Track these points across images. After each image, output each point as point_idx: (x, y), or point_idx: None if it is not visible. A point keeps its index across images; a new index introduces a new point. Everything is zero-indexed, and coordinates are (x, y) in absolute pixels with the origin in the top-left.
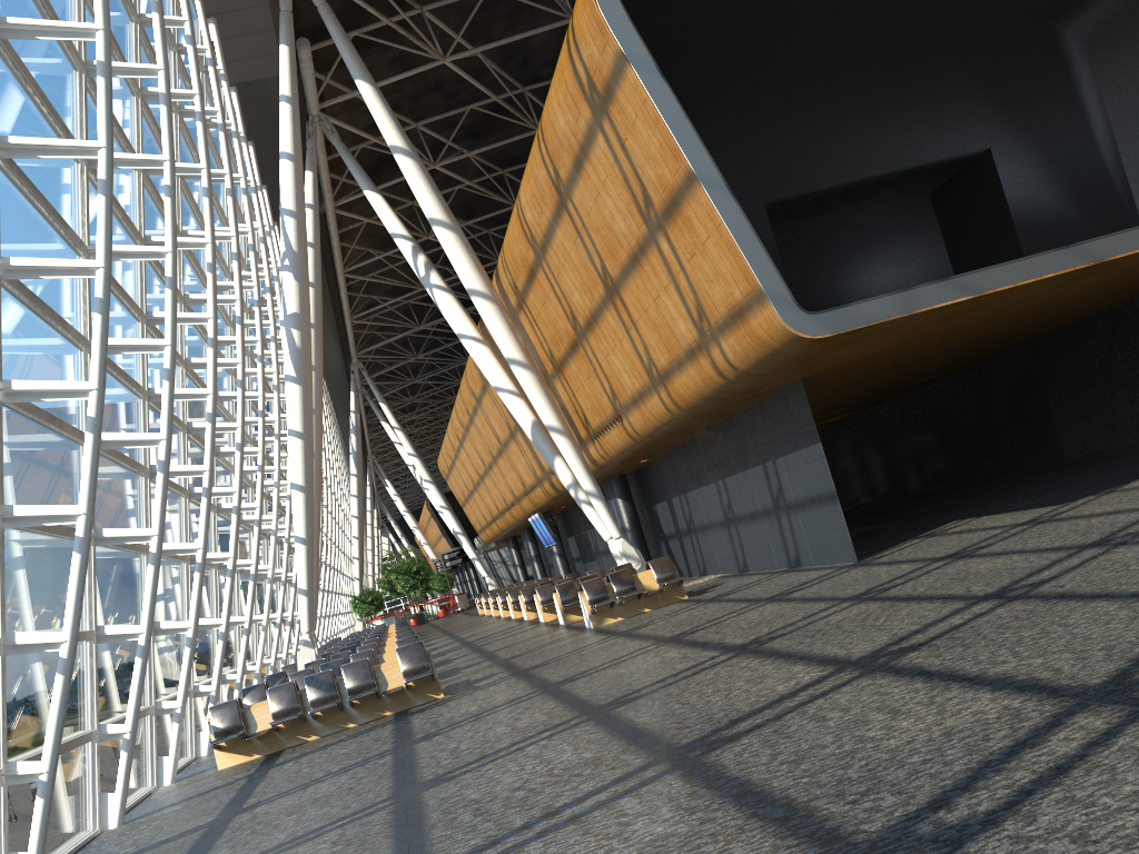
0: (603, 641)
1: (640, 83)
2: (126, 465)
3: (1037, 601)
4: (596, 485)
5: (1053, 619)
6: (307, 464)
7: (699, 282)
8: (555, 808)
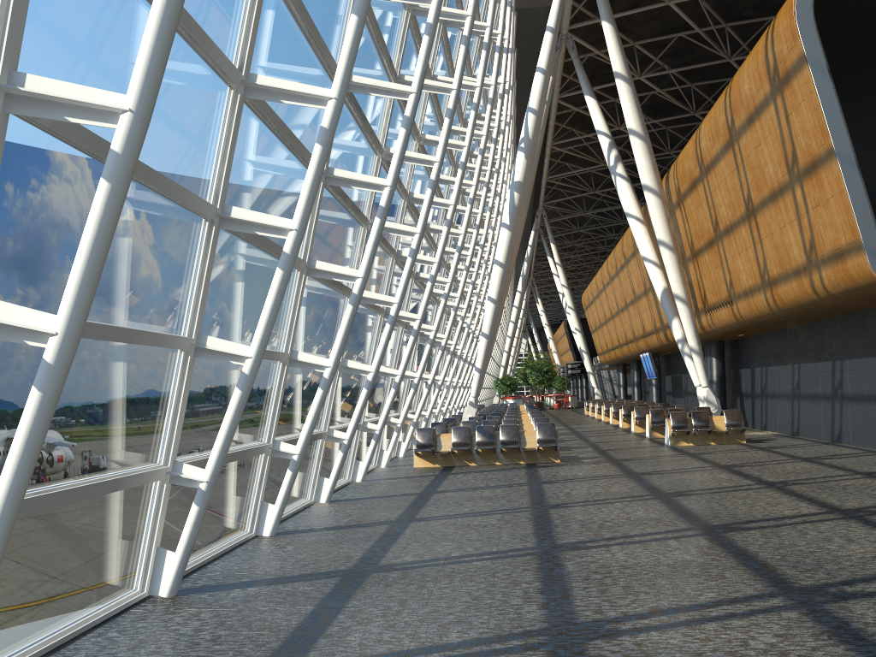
0: (675, 455)
1: (811, 79)
2: None
3: None
4: (699, 345)
5: None
6: (501, 285)
7: (816, 225)
8: (629, 535)
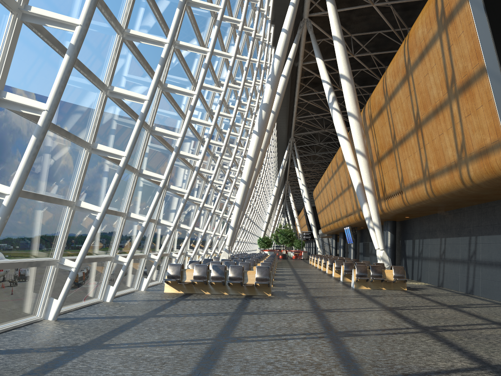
0: (355, 296)
1: (470, 13)
2: (166, 146)
3: None
4: (379, 221)
5: None
6: (250, 172)
7: (467, 130)
8: None
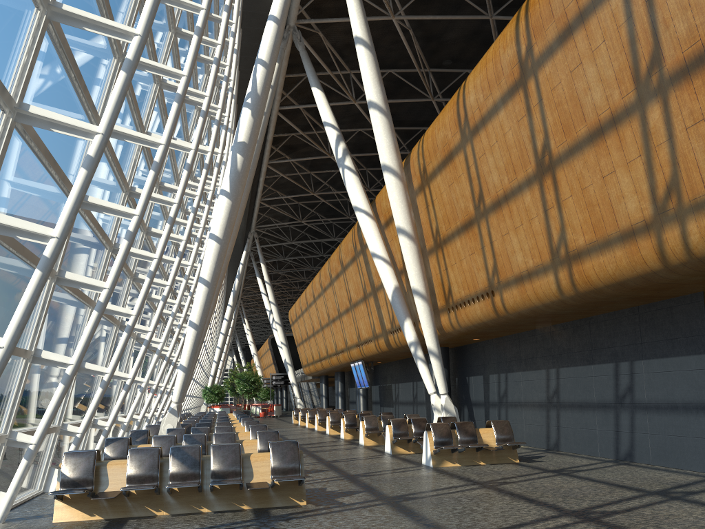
0: (466, 487)
1: None
2: (55, 176)
3: None
4: (439, 347)
5: None
6: (217, 265)
7: (690, 154)
8: None
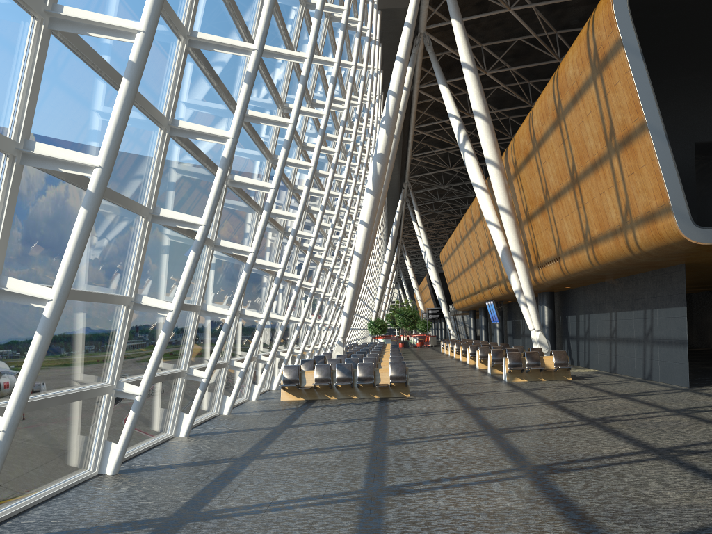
0: (510, 391)
1: (626, 61)
2: (273, 225)
3: None
4: (533, 295)
5: None
6: (366, 242)
7: (631, 191)
8: (456, 476)
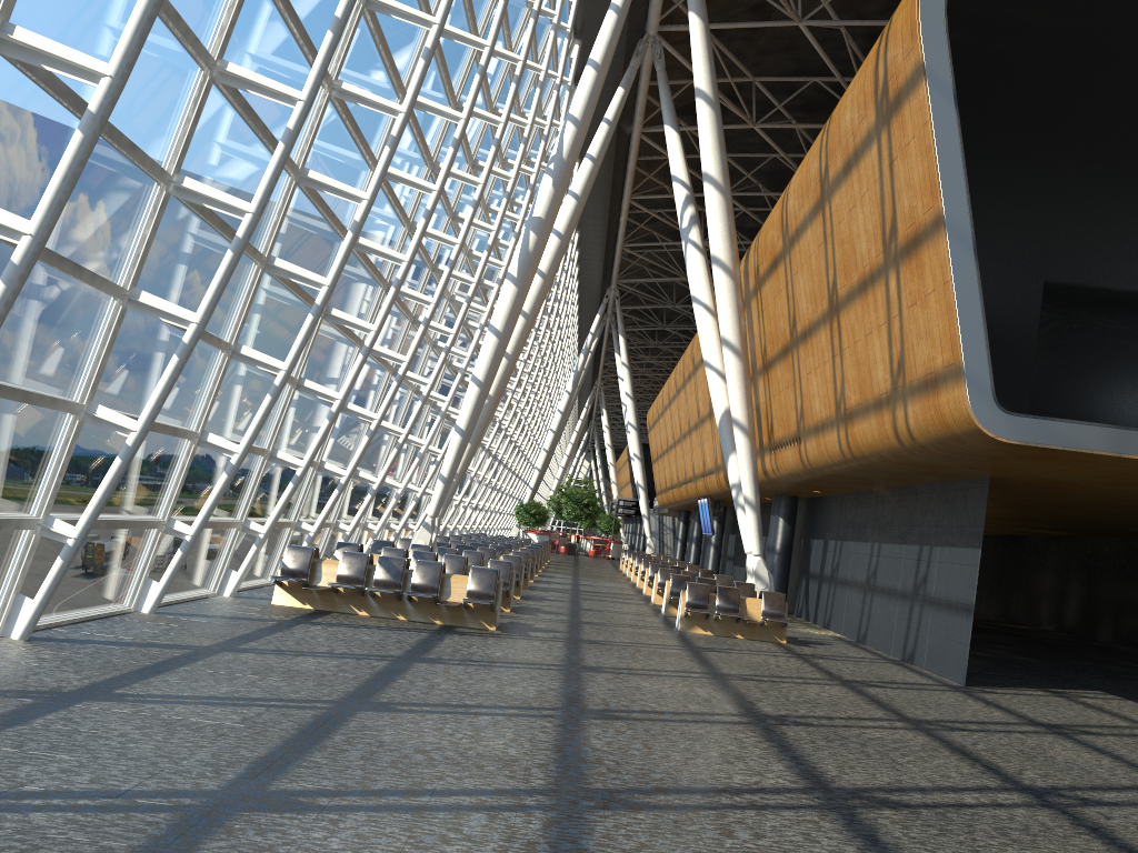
0: (670, 647)
1: (927, 103)
2: (300, 297)
3: (1066, 820)
4: (757, 495)
5: (1056, 851)
6: (493, 363)
7: (909, 334)
8: (420, 789)
